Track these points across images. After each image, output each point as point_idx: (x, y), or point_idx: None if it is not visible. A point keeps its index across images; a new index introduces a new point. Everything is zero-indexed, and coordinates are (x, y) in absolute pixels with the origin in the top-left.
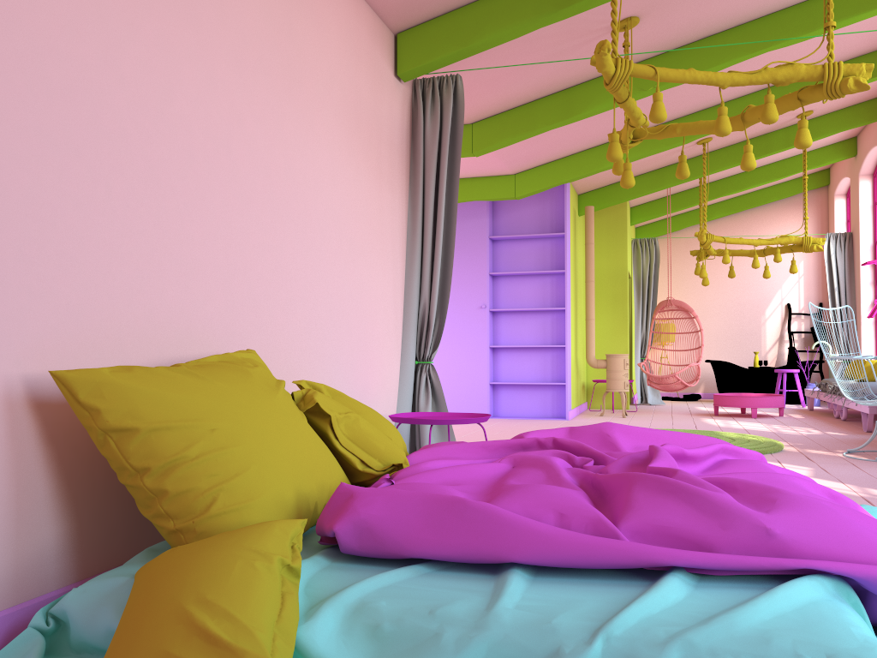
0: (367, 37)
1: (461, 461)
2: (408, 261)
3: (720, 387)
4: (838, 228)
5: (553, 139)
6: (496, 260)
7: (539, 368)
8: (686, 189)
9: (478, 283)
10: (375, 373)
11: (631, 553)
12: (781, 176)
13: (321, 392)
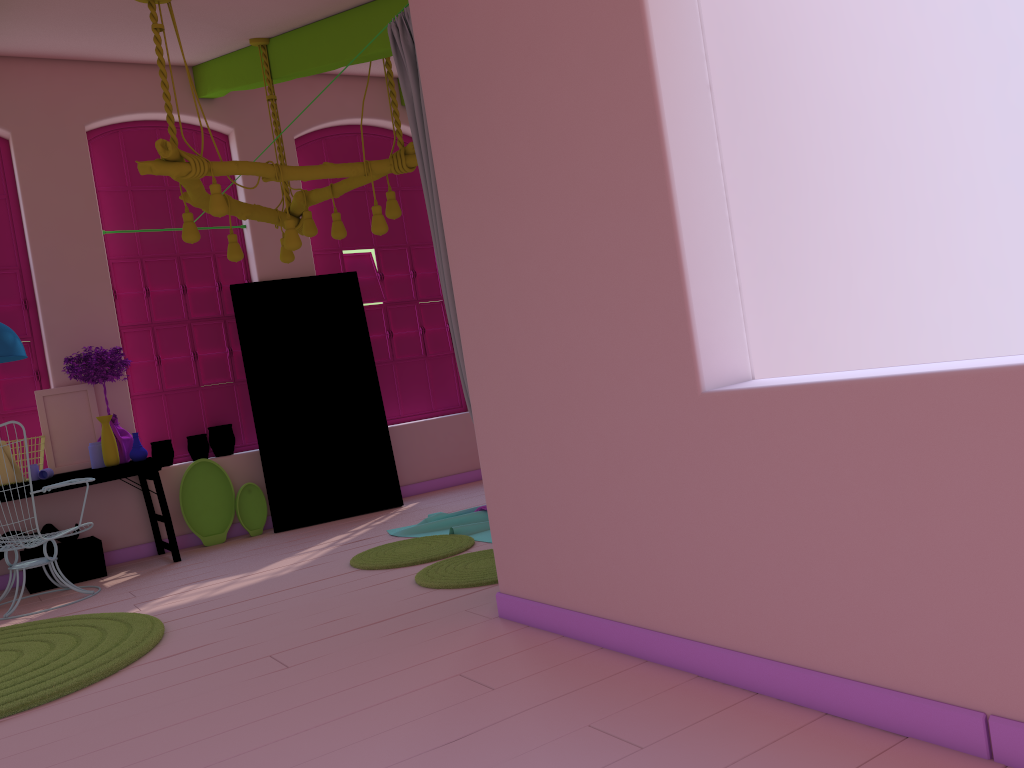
0: None
1: None
2: None
3: None
4: None
5: None
6: None
7: None
8: None
9: None
10: None
11: None
12: None
13: None
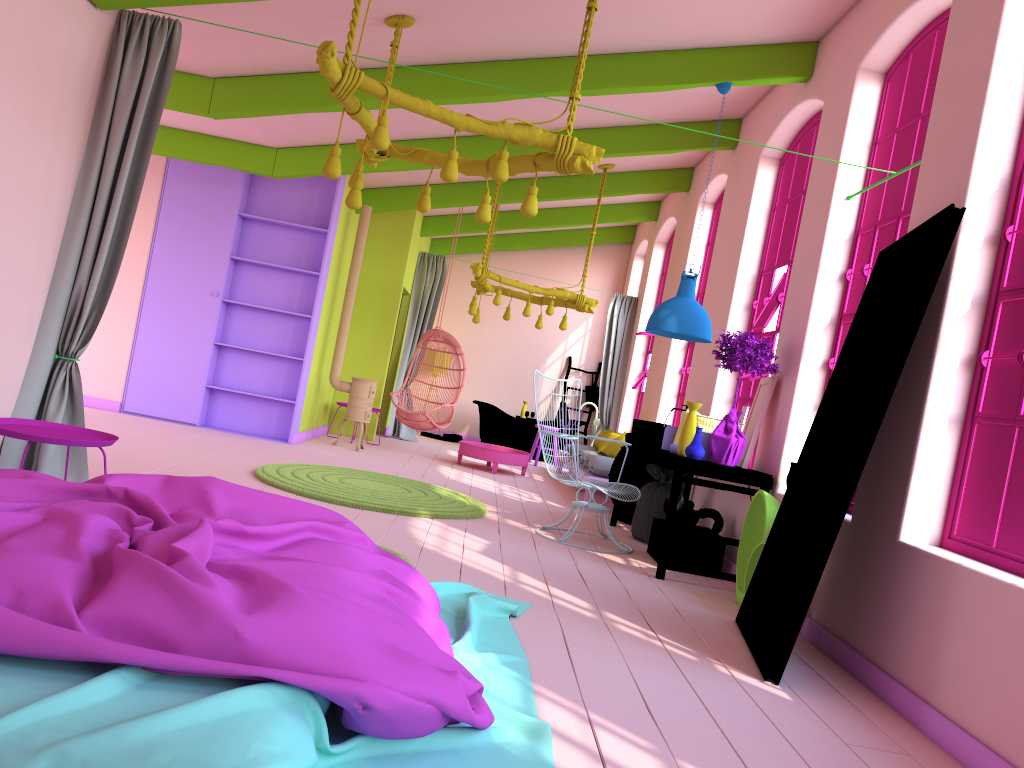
0: None
1: None
2: (68, 232)
3: (482, 432)
4: (632, 289)
5: (323, 121)
6: (243, 242)
7: (271, 379)
8: None
9: (214, 265)
10: None
11: (74, 646)
12: (583, 222)
13: None
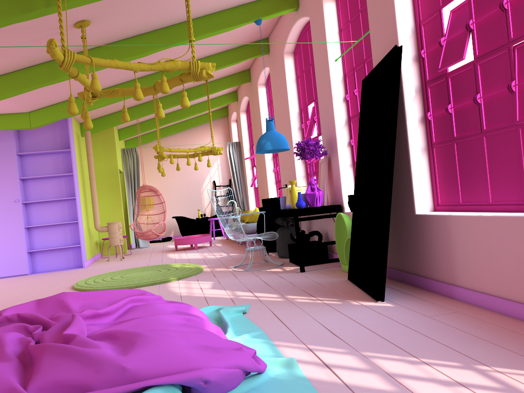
0: None
1: None
2: None
3: (182, 231)
4: (234, 138)
5: (51, 90)
6: (24, 168)
7: (63, 237)
8: (150, 118)
9: (11, 185)
10: None
11: None
12: (201, 111)
13: None
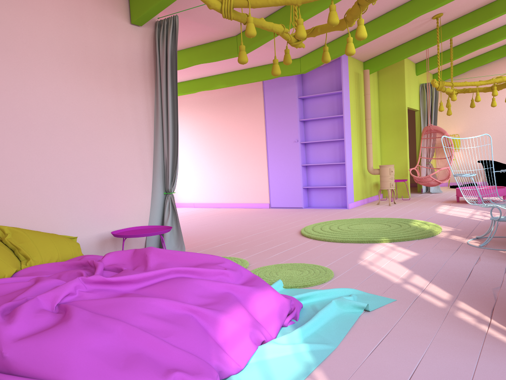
0: (94, 6)
1: (25, 277)
2: (155, 134)
3: (487, 179)
4: None
5: None
6: (305, 111)
7: (333, 177)
8: (453, 47)
9: (293, 126)
10: (121, 204)
11: None
12: None
13: (4, 231)
